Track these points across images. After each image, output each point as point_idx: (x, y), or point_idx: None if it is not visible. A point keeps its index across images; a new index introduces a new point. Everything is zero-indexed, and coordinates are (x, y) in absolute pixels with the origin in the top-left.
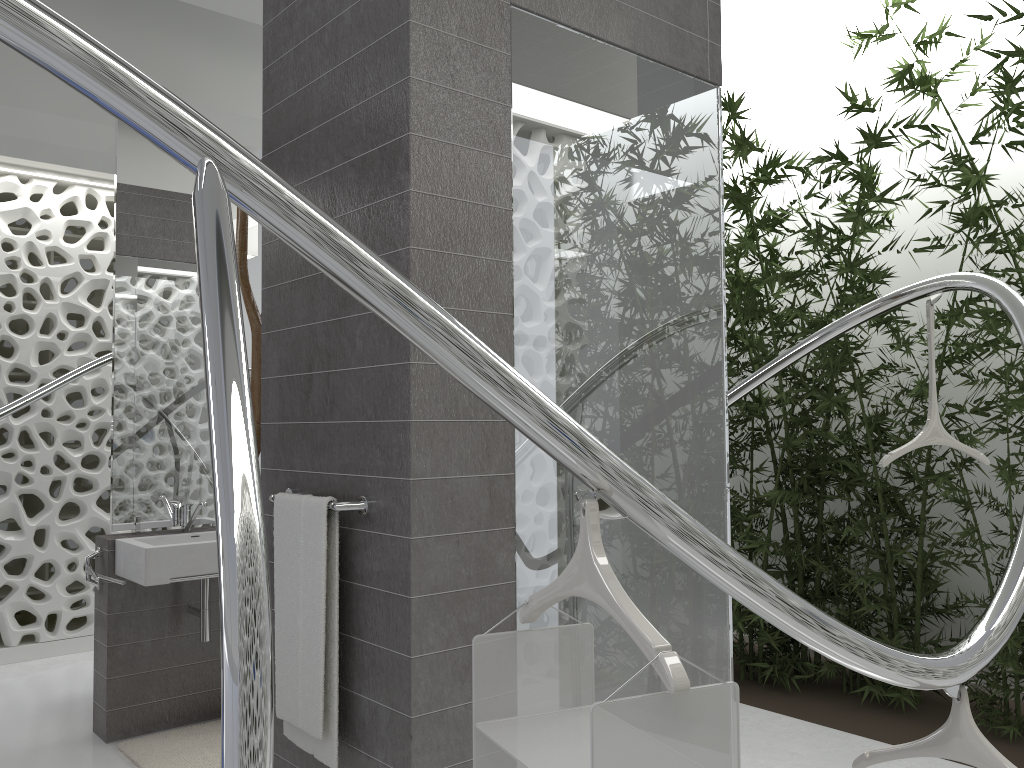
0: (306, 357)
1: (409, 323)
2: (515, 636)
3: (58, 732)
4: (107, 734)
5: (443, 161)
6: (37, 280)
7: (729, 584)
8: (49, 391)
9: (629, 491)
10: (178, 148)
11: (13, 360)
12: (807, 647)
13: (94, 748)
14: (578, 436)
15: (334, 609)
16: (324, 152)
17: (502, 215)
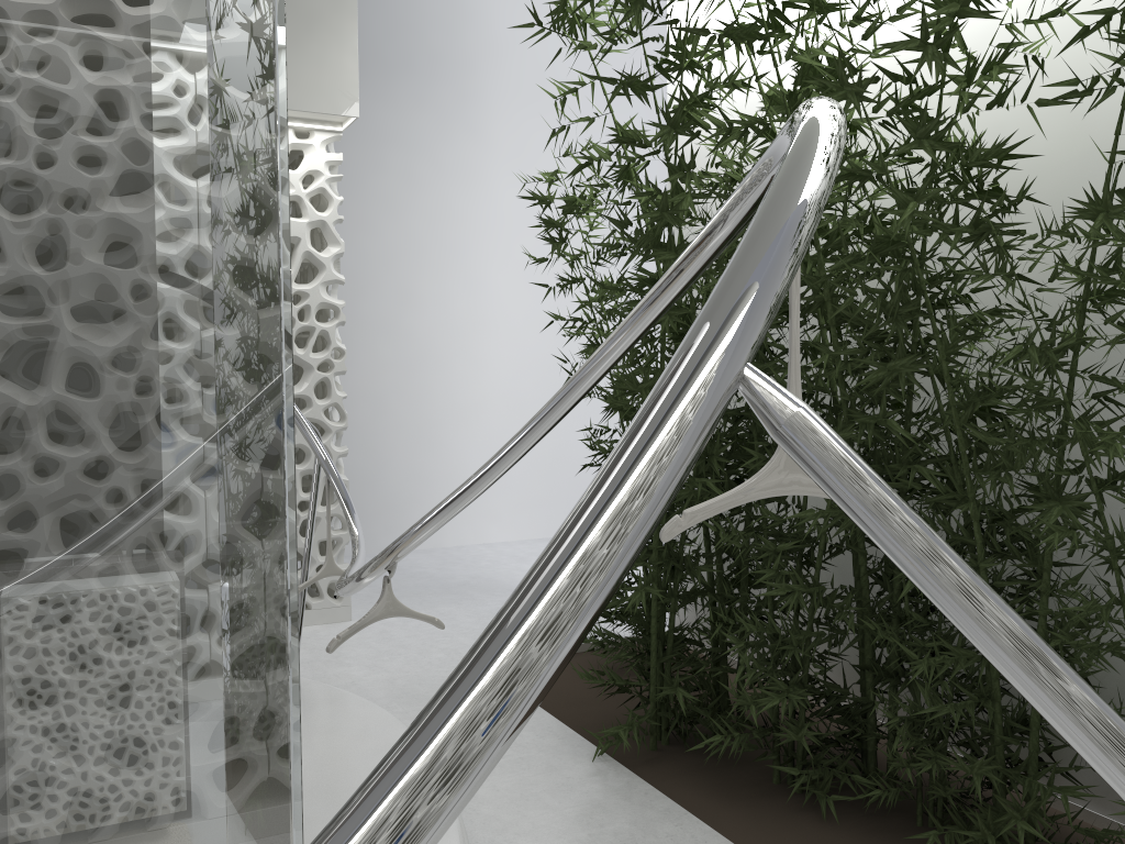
0: None
1: None
2: None
3: None
4: None
5: None
6: None
7: None
8: None
9: None
10: None
11: None
12: (876, 746)
13: None
14: None
15: None
16: None
17: None
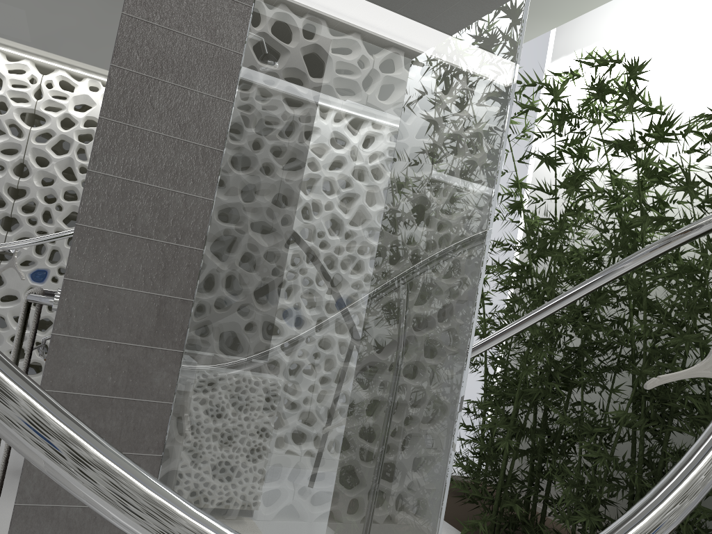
0: None
1: None
2: None
3: None
4: None
5: None
6: None
7: None
8: None
9: None
10: None
11: None
12: None
13: (13, 478)
14: None
15: None
16: None
17: (229, 57)
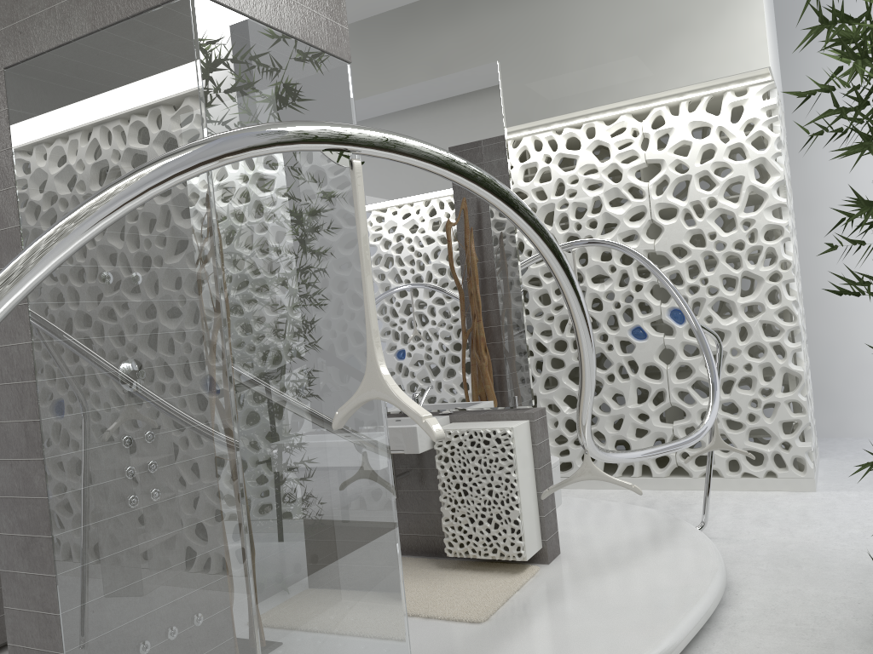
0: None
1: None
2: None
3: None
4: None
5: None
6: None
7: None
8: None
9: None
10: None
11: None
12: None
13: None
14: None
15: None
16: None
17: (13, 232)
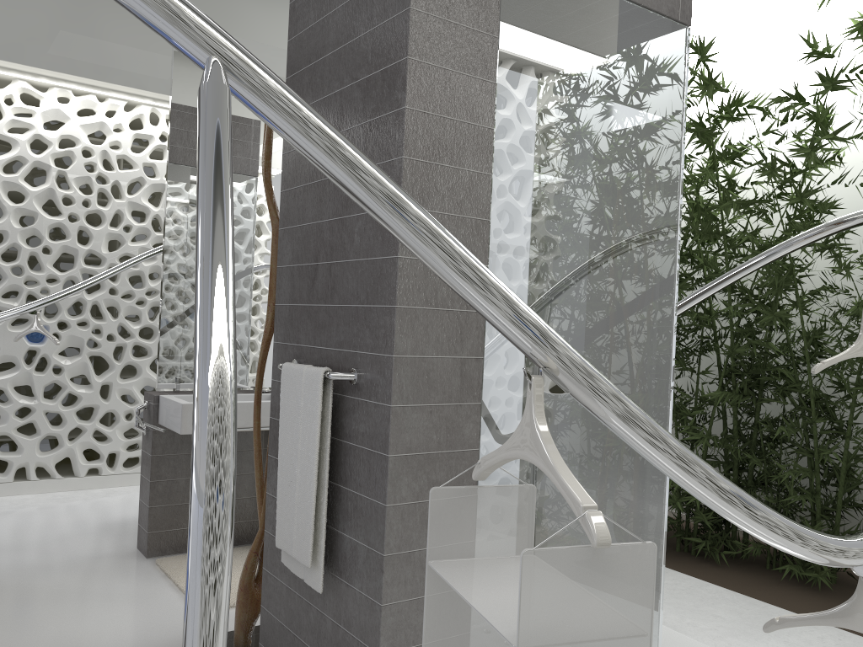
0: (313, 250)
1: (383, 210)
2: (467, 490)
3: (110, 546)
4: (147, 551)
5: (435, 83)
6: (109, 182)
7: (658, 459)
8: (114, 273)
9: (572, 370)
10: (189, 47)
11: (88, 247)
12: (737, 528)
13: (137, 561)
14: (528, 319)
15: (325, 461)
16: (336, 74)
17: (485, 133)
